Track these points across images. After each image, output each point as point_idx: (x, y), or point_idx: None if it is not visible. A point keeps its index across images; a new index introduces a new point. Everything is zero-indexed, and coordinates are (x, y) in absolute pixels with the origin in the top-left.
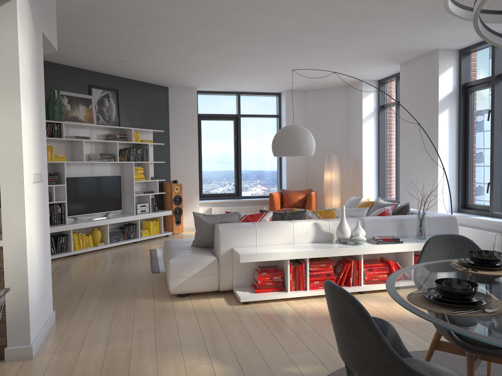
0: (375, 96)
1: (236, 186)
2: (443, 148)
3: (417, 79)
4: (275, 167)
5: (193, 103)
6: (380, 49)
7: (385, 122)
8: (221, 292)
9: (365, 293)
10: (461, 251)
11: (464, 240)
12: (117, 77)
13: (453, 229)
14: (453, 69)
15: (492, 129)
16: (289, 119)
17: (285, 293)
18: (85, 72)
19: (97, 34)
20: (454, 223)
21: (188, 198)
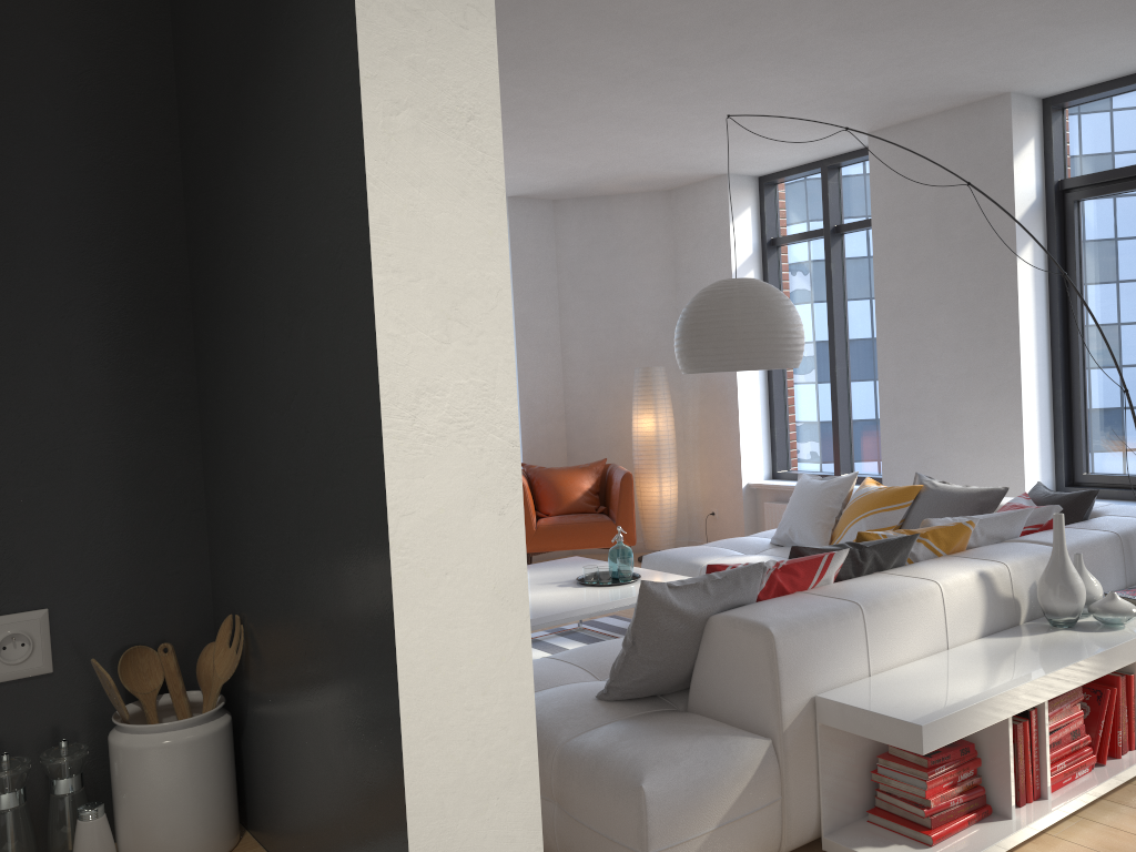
0: (754, 217)
1: None
2: (1027, 339)
3: (934, 168)
4: None
5: None
6: (896, 80)
7: (780, 281)
8: None
9: None
10: None
11: None
12: None
13: None
14: (1035, 146)
15: None
16: (521, 275)
17: (1009, 823)
18: None
19: None
20: None
21: None
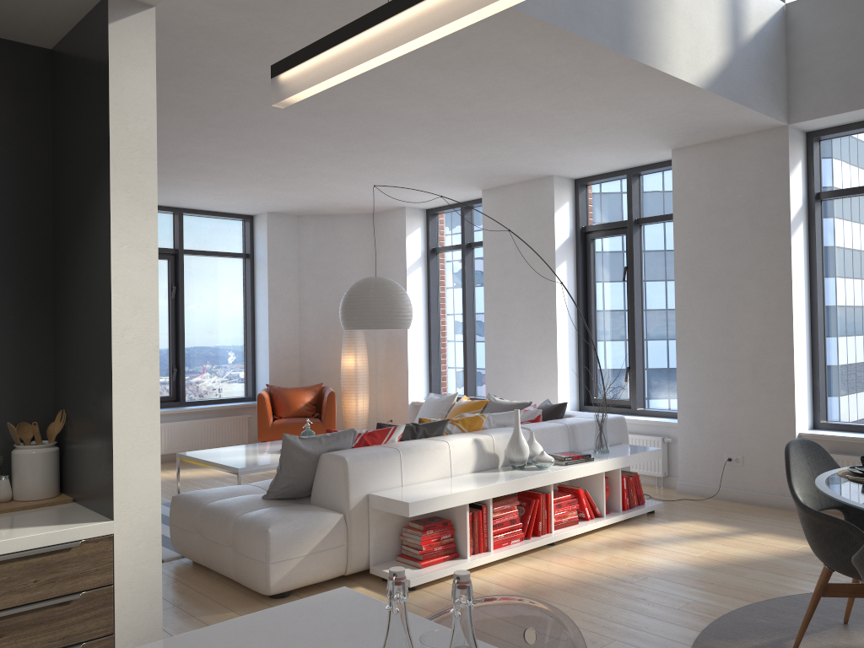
0: (422, 234)
1: (174, 382)
2: (562, 317)
3: (515, 214)
4: (243, 346)
5: None
6: (483, 166)
7: (438, 274)
8: (339, 577)
9: (557, 544)
10: (816, 461)
11: (815, 445)
12: None
13: (624, 436)
14: (569, 206)
15: (632, 293)
16: (273, 263)
17: (465, 560)
18: None
19: None
20: (624, 426)
21: None
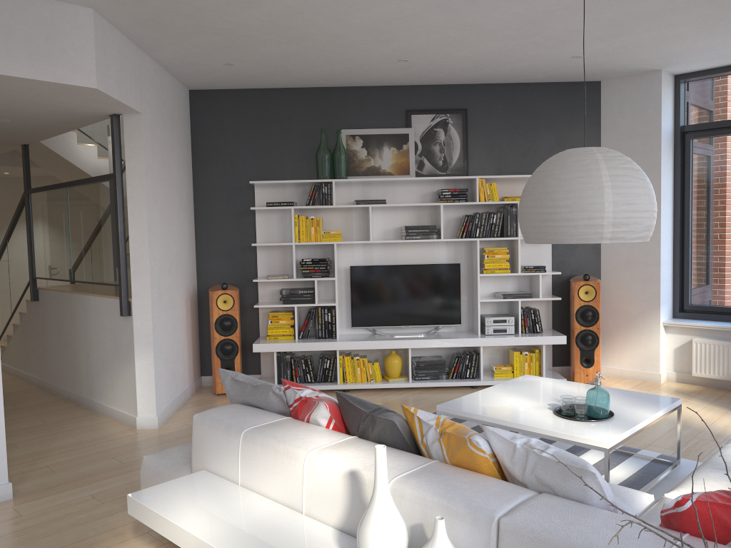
0: None
1: None
2: None
3: None
4: None
5: (652, 104)
6: None
7: None
8: None
9: None
10: None
11: None
12: (468, 86)
13: None
14: None
15: None
16: None
17: None
18: (398, 91)
19: (255, 33)
20: None
21: (636, 311)
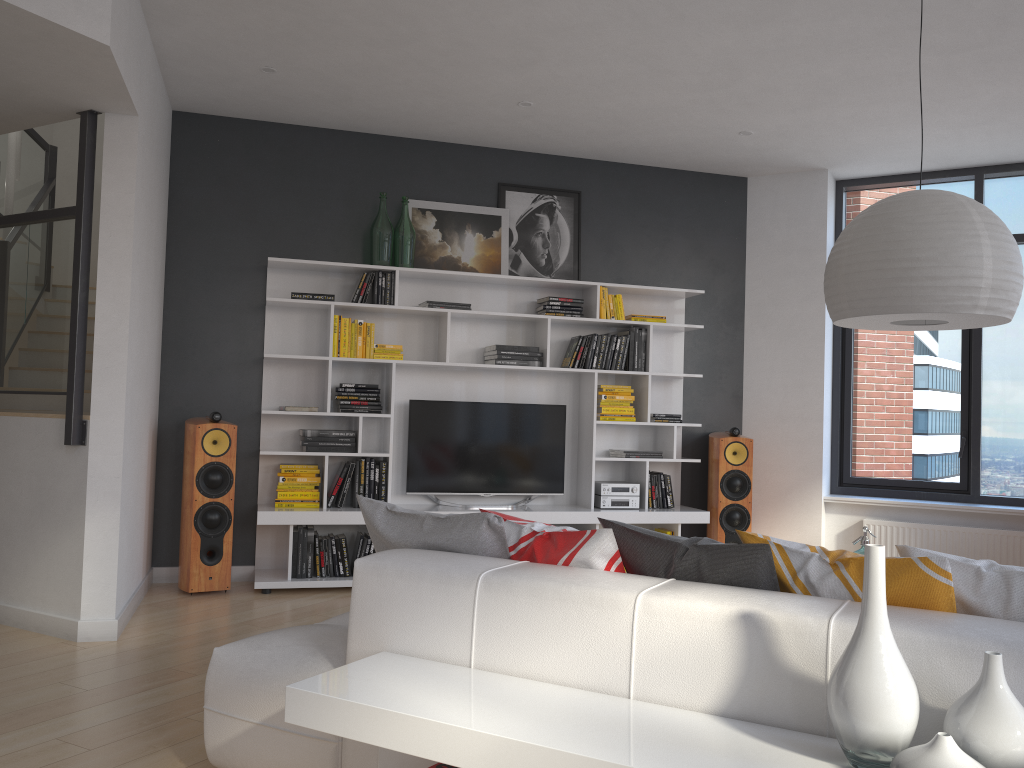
0: None
1: (963, 461)
2: None
3: None
4: None
5: (815, 212)
6: None
7: None
8: None
9: None
10: None
11: None
12: (583, 161)
13: None
14: None
15: None
16: None
17: None
18: (489, 155)
19: (347, 17)
20: None
21: (789, 483)
